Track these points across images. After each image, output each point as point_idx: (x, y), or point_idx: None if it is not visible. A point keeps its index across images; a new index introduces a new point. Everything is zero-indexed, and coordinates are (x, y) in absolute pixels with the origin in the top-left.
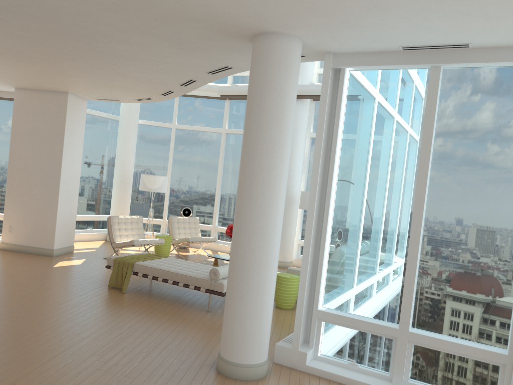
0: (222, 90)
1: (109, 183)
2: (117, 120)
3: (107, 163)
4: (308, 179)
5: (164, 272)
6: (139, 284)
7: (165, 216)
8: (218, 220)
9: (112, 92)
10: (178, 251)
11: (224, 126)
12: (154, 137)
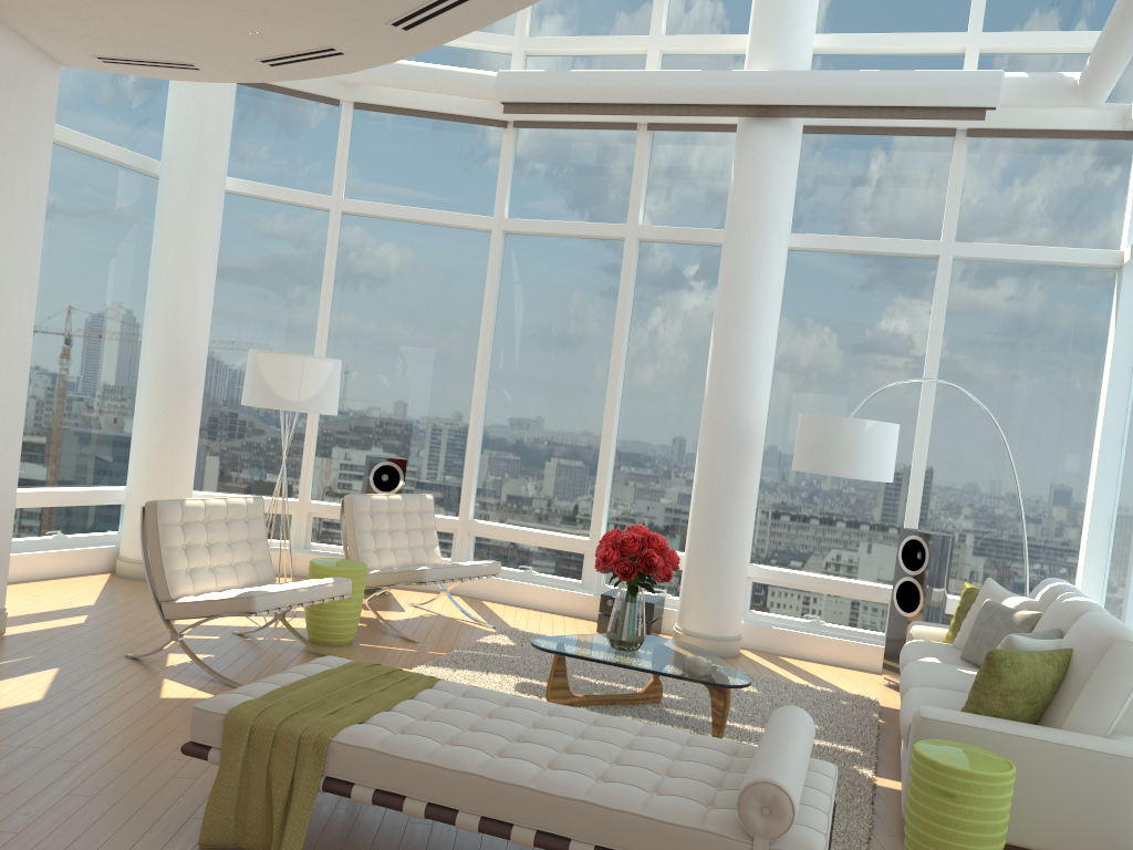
0: (514, 88)
1: (123, 381)
2: (153, 172)
3: (117, 316)
4: (776, 376)
5: (487, 788)
6: (325, 809)
7: (305, 490)
8: (475, 502)
9: (184, 9)
10: (368, 608)
11: (500, 210)
12: (272, 236)
